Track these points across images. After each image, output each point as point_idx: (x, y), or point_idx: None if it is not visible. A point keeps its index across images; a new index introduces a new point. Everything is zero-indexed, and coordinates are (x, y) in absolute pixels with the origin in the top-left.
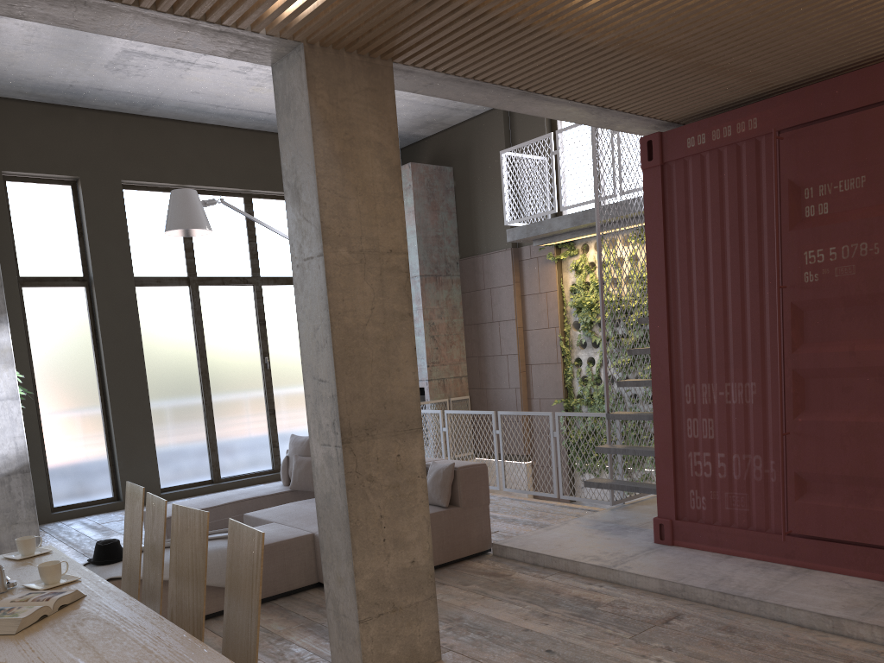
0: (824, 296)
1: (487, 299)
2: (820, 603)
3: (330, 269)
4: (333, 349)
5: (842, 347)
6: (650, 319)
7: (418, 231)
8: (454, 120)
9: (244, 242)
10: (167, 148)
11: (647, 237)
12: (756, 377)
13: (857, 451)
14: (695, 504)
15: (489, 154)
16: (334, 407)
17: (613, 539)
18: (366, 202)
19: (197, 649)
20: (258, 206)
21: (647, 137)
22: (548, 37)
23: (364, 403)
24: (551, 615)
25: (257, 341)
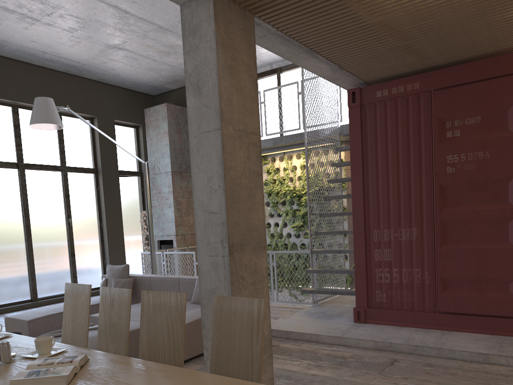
0: (458, 180)
1: None
2: (472, 347)
3: (224, 139)
4: (225, 191)
5: (468, 207)
6: (352, 193)
7: (170, 144)
8: None
9: (56, 143)
10: (5, 76)
11: (350, 146)
12: (417, 225)
13: (477, 264)
14: (379, 298)
15: None
16: (223, 229)
17: (328, 321)
18: (241, 99)
19: (242, 383)
20: (65, 121)
21: (352, 90)
22: (349, 13)
23: (240, 228)
24: (322, 365)
25: (63, 208)
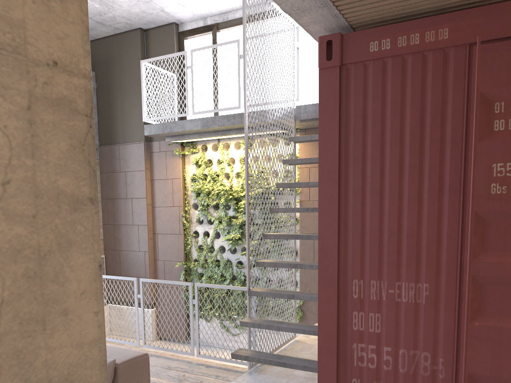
0: None
1: (122, 179)
2: None
3: None
4: None
5: None
6: (320, 215)
7: None
8: (98, 34)
9: None
10: None
11: (320, 135)
12: (430, 279)
13: None
14: None
15: (128, 65)
16: None
17: None
18: None
19: None
20: None
21: (327, 37)
22: None
23: None
24: None
25: None
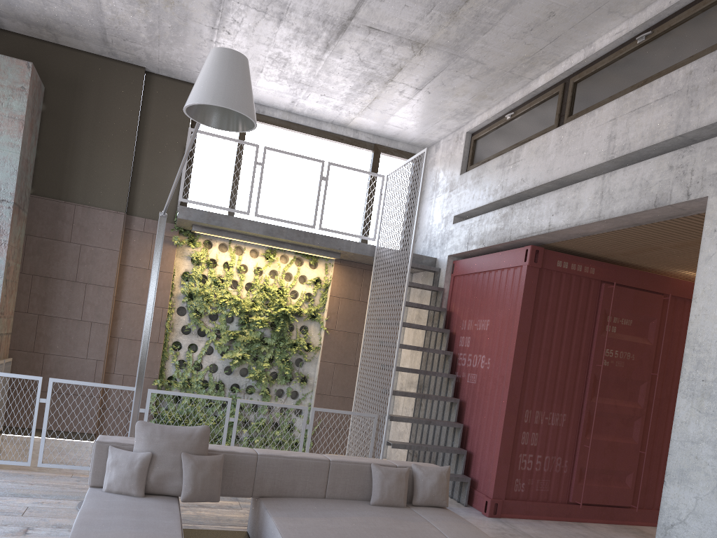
0: (609, 374)
1: (72, 254)
2: None
3: None
4: None
5: (611, 402)
6: (513, 363)
7: (22, 148)
8: (73, 43)
9: None
10: None
11: (521, 309)
12: (567, 411)
13: (610, 456)
14: (517, 488)
15: (114, 105)
16: None
17: (464, 517)
18: None
19: None
20: None
21: (536, 247)
22: None
23: None
24: None
25: None
